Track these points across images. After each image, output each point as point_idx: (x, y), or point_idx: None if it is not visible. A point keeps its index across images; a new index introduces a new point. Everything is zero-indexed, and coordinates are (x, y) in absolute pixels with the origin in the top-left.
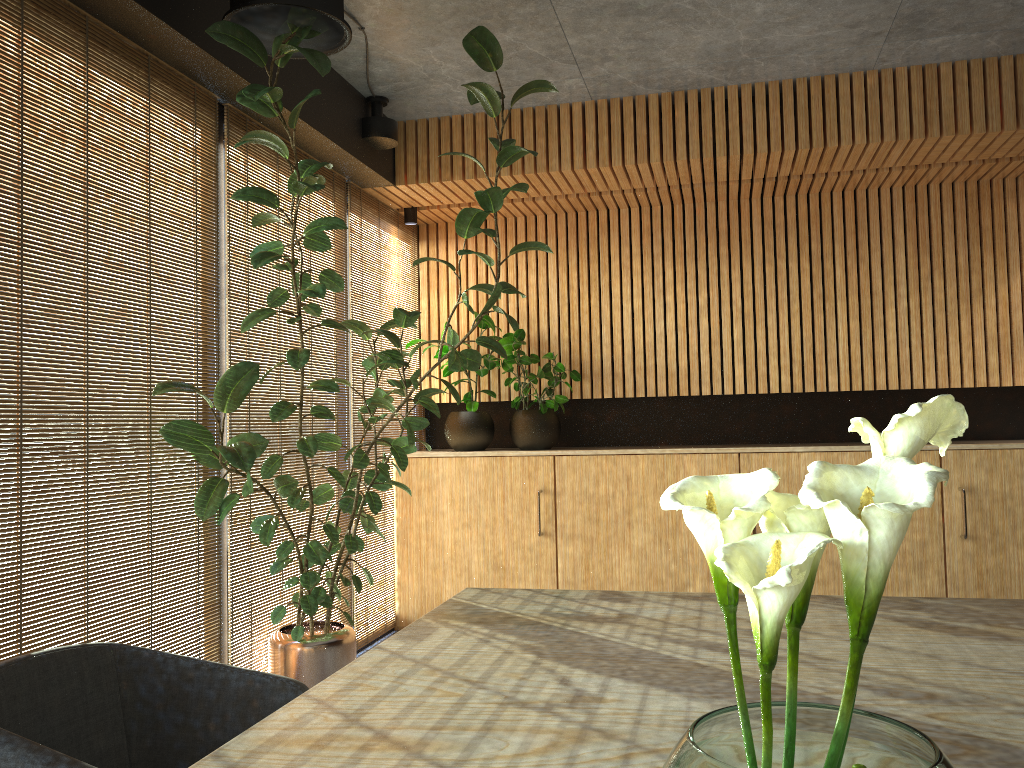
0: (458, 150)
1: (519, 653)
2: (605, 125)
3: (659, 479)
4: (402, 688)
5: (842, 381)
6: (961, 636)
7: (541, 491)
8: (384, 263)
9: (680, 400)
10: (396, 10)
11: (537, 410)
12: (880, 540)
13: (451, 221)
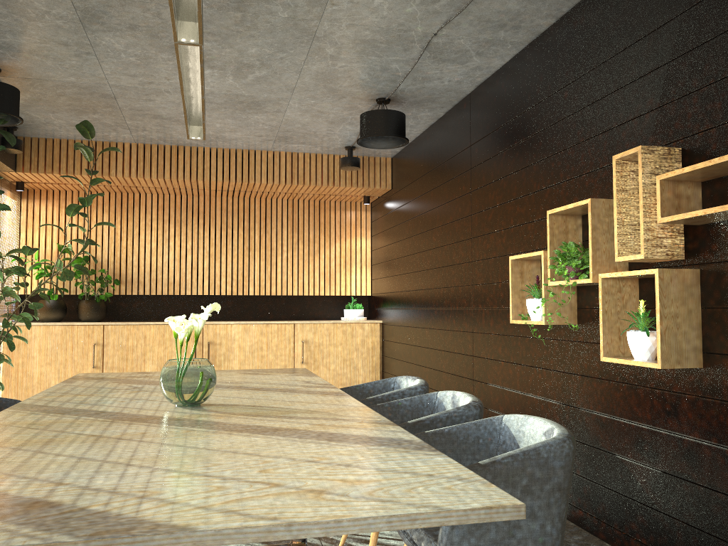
0: (57, 157)
1: (112, 383)
2: (142, 156)
3: (161, 337)
4: (76, 389)
5: (256, 290)
6: (256, 374)
7: (95, 344)
8: (2, 212)
9: (175, 297)
10: (38, 99)
11: (94, 300)
12: (200, 325)
13: (44, 189)
